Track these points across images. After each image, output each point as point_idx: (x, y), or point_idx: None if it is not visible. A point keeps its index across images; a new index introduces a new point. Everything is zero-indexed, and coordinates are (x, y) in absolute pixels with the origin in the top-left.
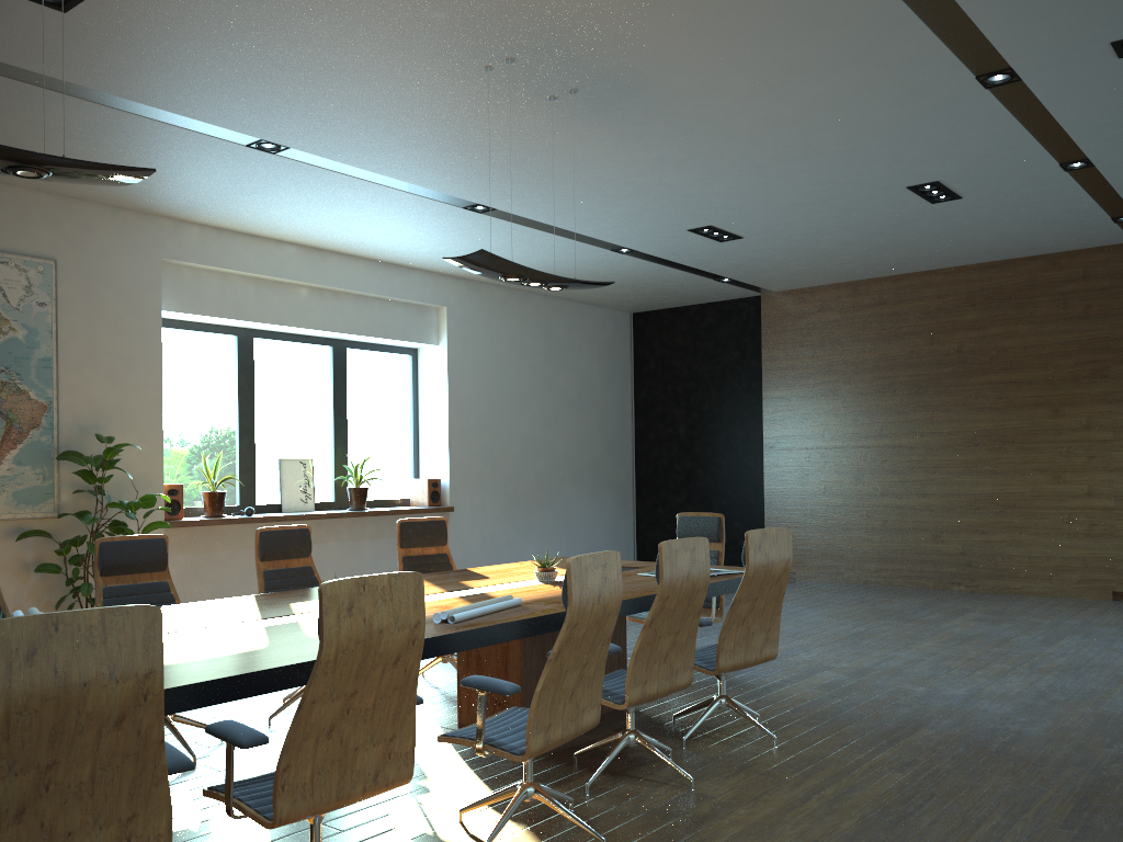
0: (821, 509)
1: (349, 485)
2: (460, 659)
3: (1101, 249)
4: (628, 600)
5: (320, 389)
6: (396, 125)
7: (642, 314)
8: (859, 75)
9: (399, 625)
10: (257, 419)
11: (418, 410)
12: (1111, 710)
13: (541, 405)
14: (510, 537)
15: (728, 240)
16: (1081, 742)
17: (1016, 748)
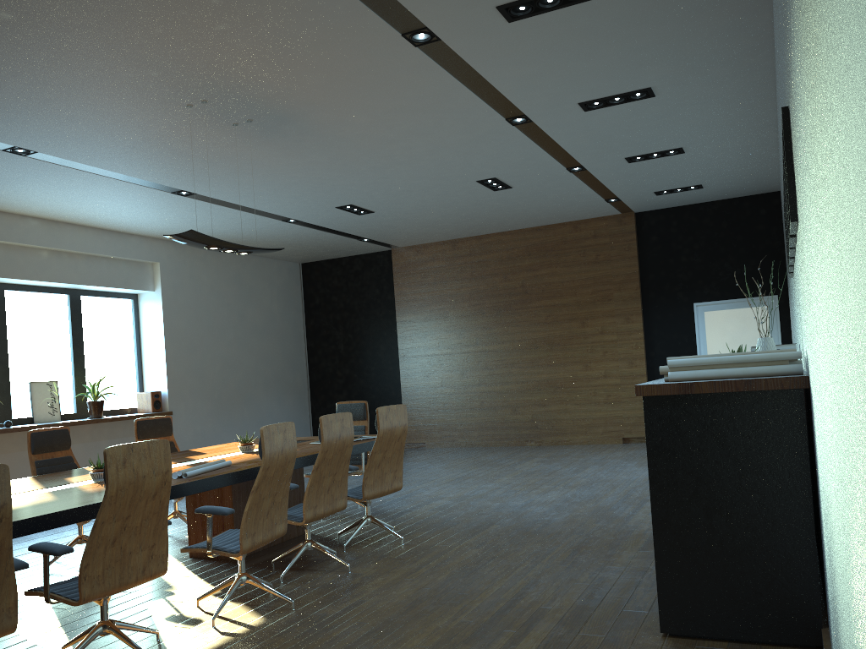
0: (440, 397)
1: (88, 399)
2: (188, 509)
3: (603, 218)
4: (303, 457)
5: (61, 327)
6: (121, 139)
7: (308, 264)
8: (435, 116)
9: (156, 472)
10: (10, 352)
11: (140, 340)
12: (604, 504)
13: (236, 332)
14: (217, 432)
15: (364, 214)
16: (583, 522)
17: (545, 528)
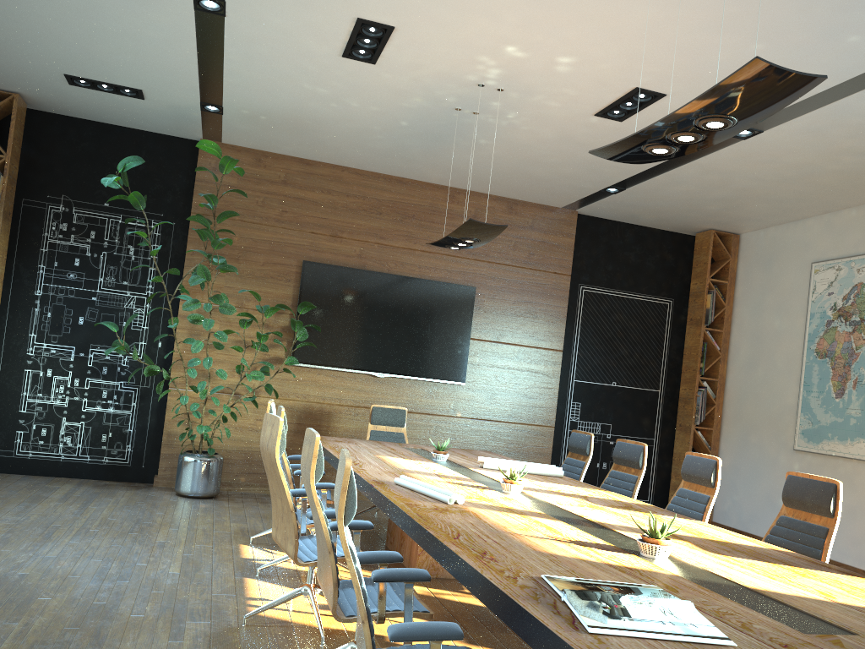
0: None
1: None
2: None
3: None
4: (414, 521)
5: None
6: None
7: None
8: None
9: None
10: None
11: None
12: None
13: None
14: None
15: None
16: None
17: None
